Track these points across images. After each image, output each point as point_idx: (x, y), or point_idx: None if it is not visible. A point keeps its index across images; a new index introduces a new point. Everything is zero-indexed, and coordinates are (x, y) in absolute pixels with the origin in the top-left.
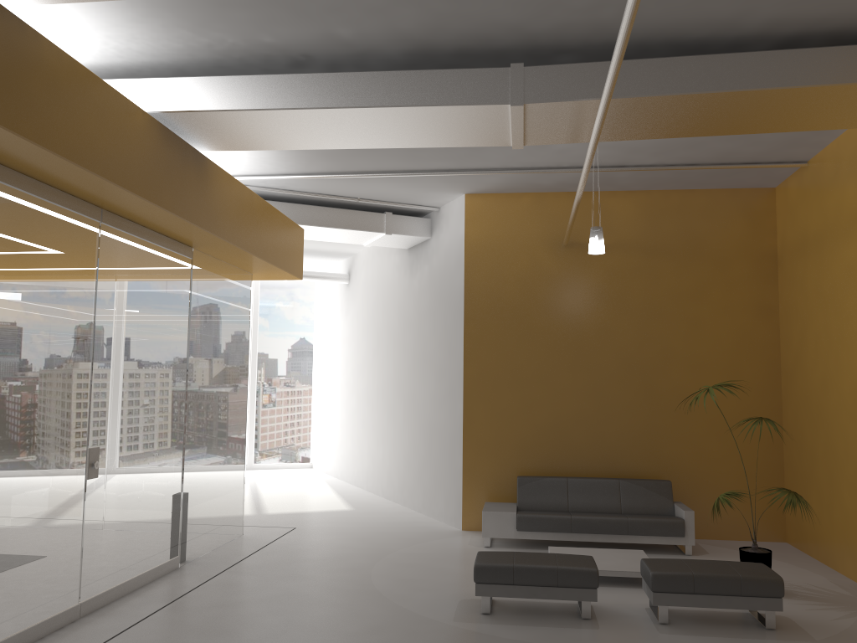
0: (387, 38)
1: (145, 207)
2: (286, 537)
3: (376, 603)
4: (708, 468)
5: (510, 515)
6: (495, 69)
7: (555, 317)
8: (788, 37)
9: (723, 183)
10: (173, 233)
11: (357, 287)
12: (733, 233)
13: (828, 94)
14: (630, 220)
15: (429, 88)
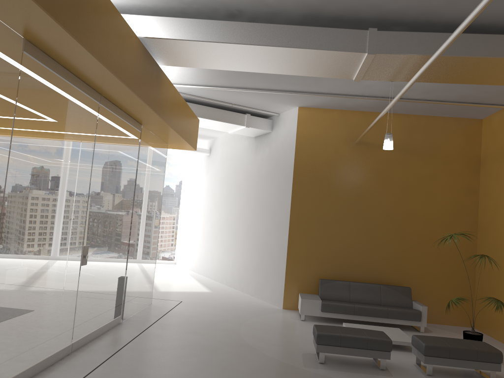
0: (295, 4)
1: (129, 96)
2: (178, 306)
3: (252, 352)
4: (431, 281)
5: (318, 302)
6: (359, 30)
7: (347, 185)
8: None
9: (453, 114)
10: (136, 114)
11: (216, 158)
12: (456, 144)
13: None
14: (396, 131)
15: (317, 38)
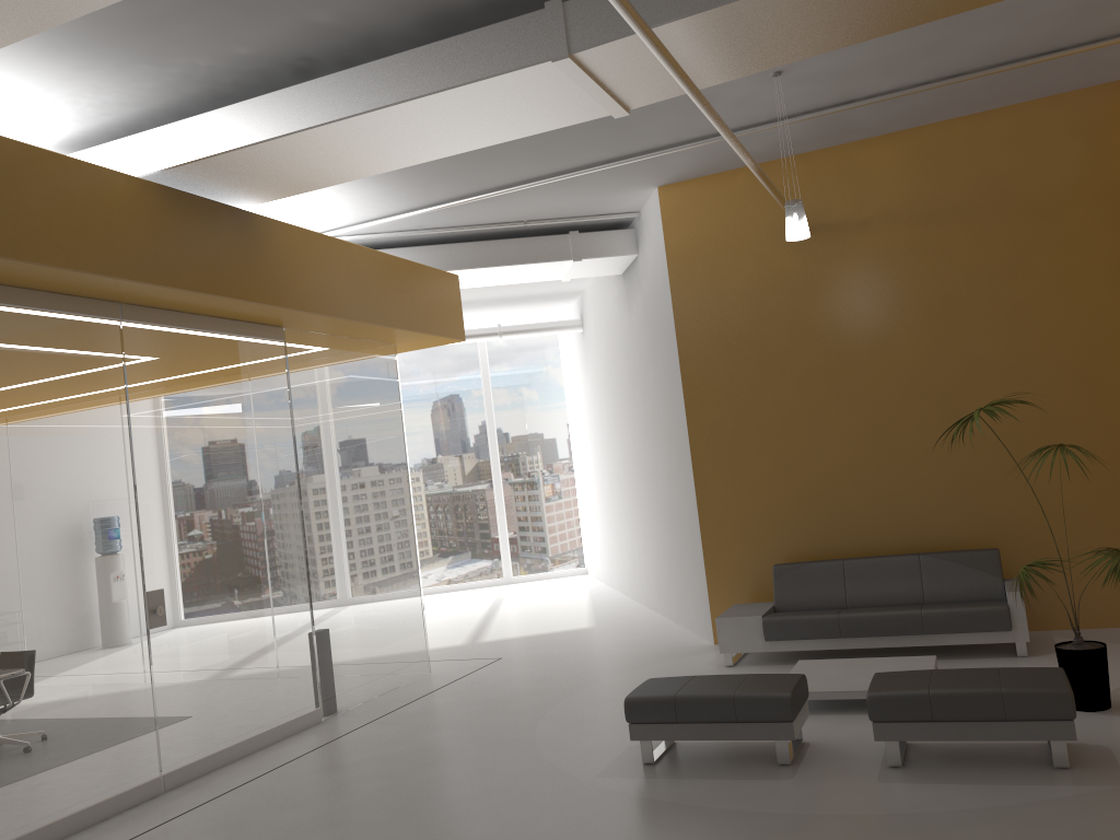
0: (379, 10)
1: (161, 292)
2: (480, 671)
3: (517, 755)
4: (1062, 524)
5: (754, 620)
6: (527, 15)
7: (803, 336)
8: None
9: (1029, 92)
10: (236, 315)
11: (590, 334)
12: (1060, 164)
13: None
14: (896, 177)
15: (449, 64)
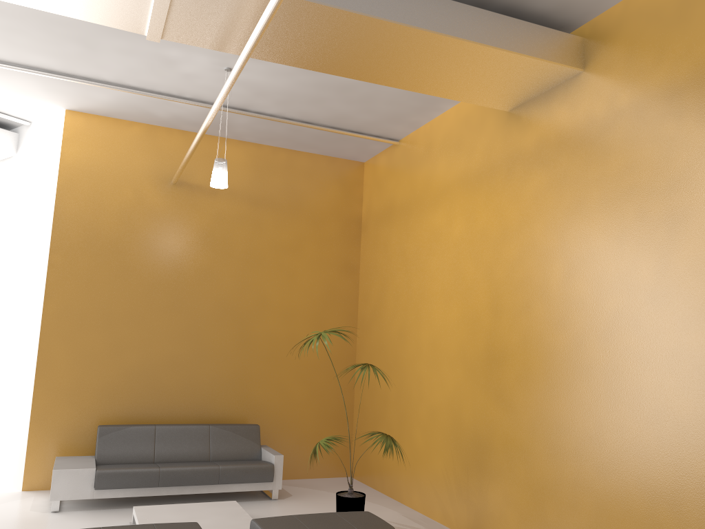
0: None
1: None
2: None
3: None
4: (291, 411)
5: (89, 472)
6: None
7: (156, 256)
8: None
9: (325, 149)
10: None
11: None
12: (329, 196)
13: (472, 54)
14: (240, 169)
15: None
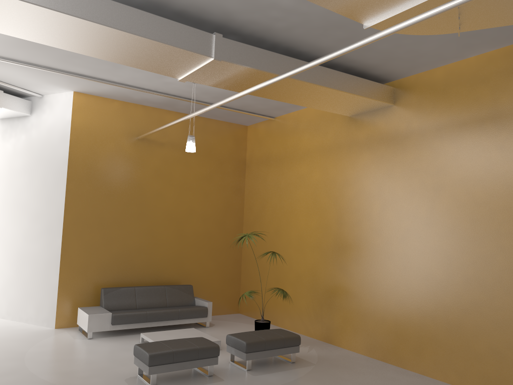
0: None
1: None
2: None
3: None
4: (207, 276)
5: (108, 315)
6: (206, 32)
7: (129, 184)
8: (333, 63)
9: (227, 119)
10: None
11: None
12: (227, 146)
13: (343, 96)
14: (177, 130)
15: (165, 31)
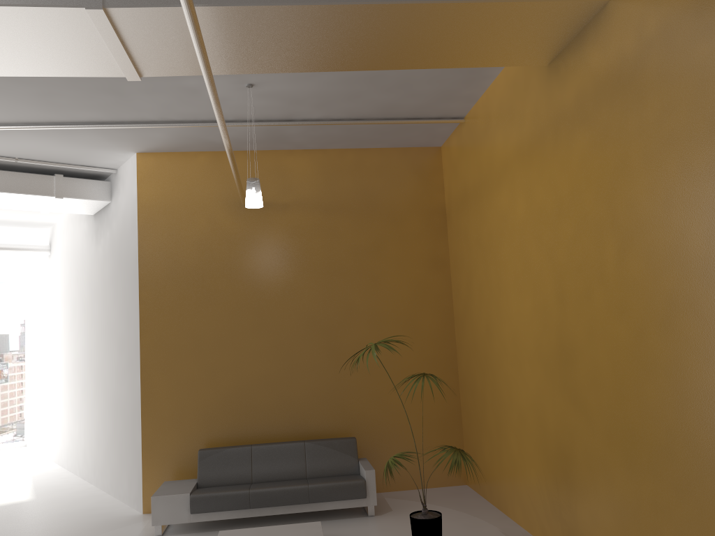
0: None
1: None
2: None
3: None
4: (392, 420)
5: (184, 497)
6: None
7: (236, 279)
8: None
9: (393, 142)
10: None
11: (57, 258)
12: (405, 189)
13: (460, 15)
14: (308, 179)
15: None
